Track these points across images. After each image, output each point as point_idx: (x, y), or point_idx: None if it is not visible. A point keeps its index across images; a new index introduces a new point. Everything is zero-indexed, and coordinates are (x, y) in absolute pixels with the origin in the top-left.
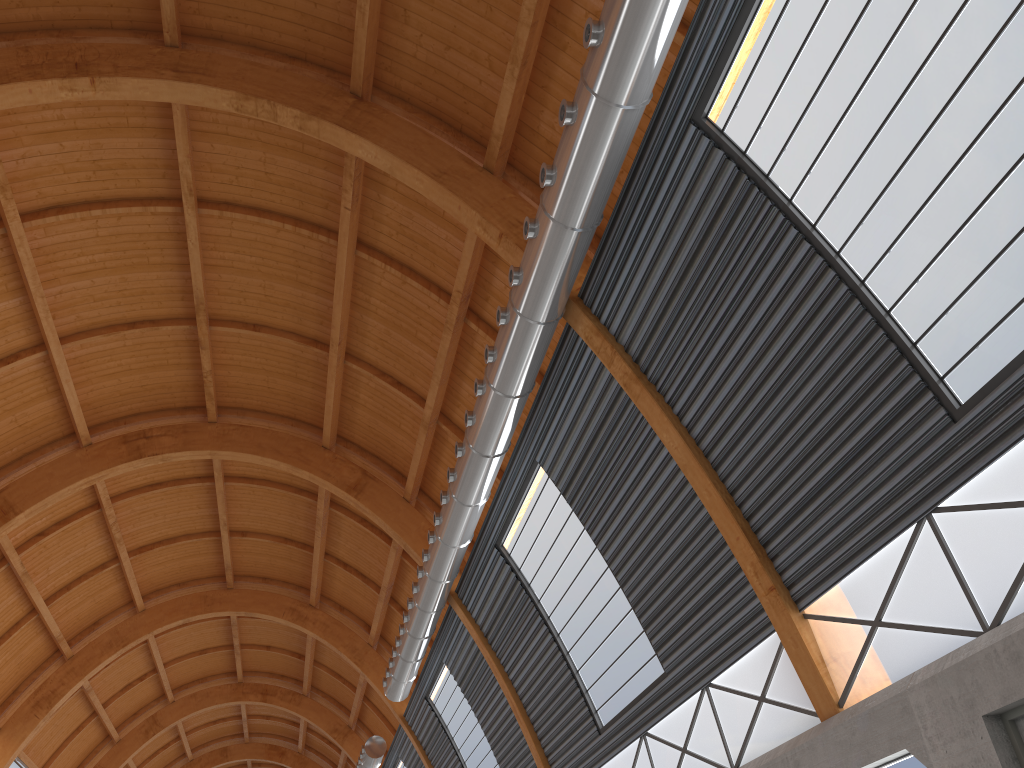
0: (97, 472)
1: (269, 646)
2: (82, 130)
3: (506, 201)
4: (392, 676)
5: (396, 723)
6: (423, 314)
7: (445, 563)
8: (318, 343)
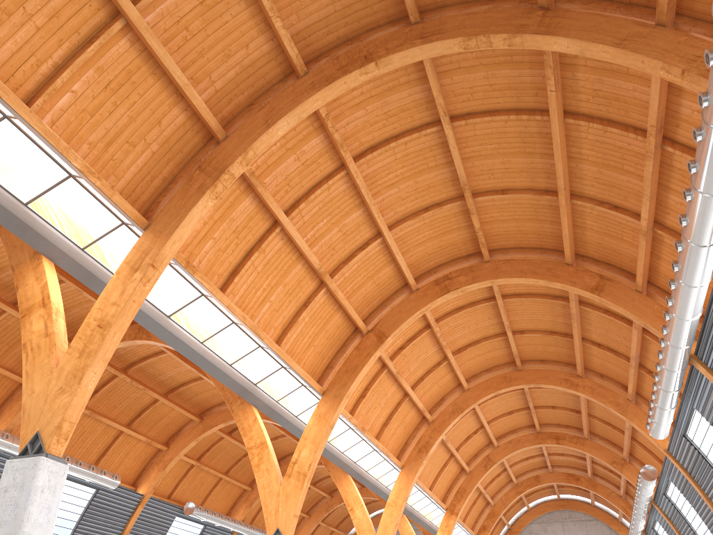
0: (425, 305)
1: (553, 406)
2: (375, 96)
3: (681, 44)
4: (653, 421)
5: (661, 455)
6: (625, 151)
7: (682, 333)
8: (548, 192)
